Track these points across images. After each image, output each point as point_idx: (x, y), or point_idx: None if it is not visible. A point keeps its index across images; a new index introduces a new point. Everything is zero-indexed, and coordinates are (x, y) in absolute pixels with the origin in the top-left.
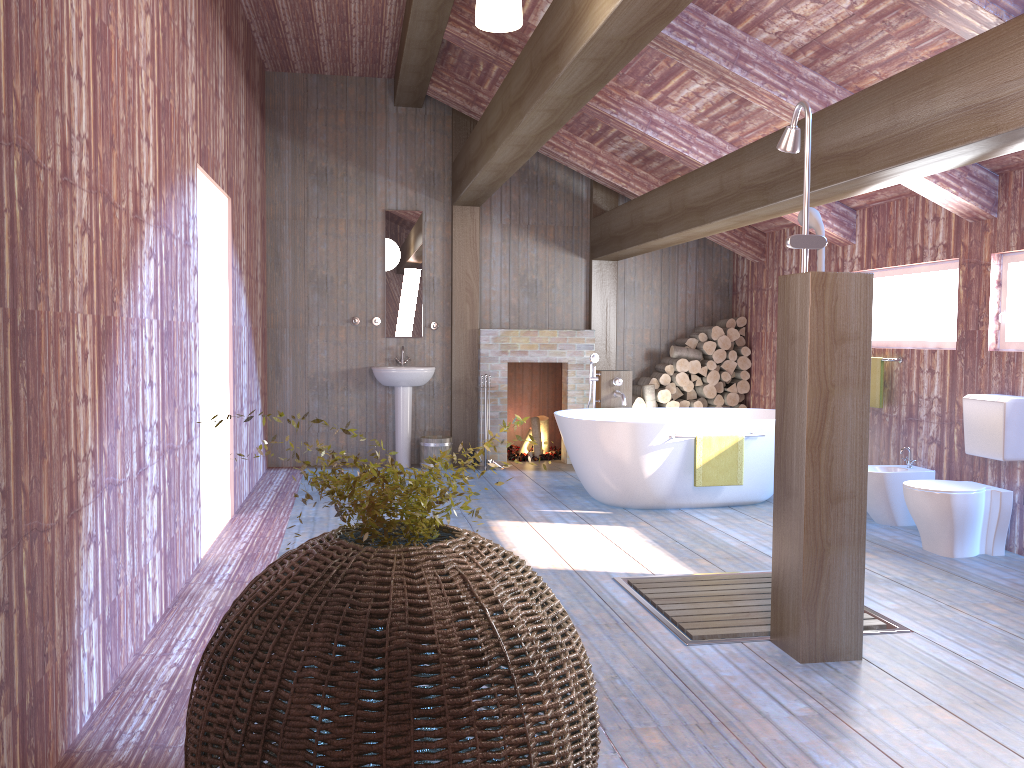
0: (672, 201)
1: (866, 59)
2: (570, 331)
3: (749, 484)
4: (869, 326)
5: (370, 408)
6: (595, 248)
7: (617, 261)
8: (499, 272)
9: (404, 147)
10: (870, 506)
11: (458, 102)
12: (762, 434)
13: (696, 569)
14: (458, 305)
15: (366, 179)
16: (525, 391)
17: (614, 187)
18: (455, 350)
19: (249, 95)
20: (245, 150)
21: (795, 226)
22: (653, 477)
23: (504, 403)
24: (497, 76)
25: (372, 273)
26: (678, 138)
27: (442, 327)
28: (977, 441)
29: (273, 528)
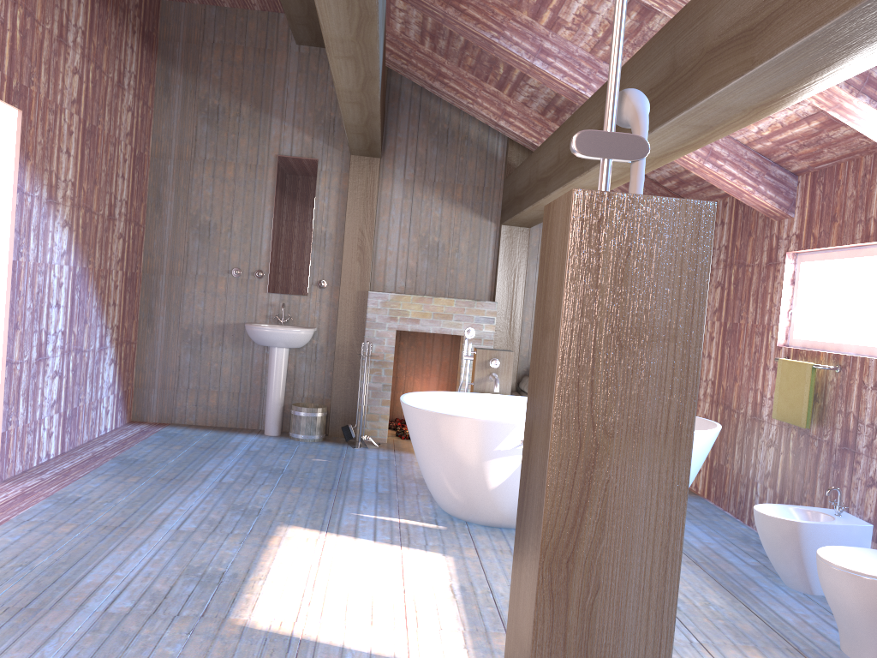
0: (560, 149)
1: None
2: (469, 301)
3: None
4: (699, 315)
5: (246, 367)
6: (504, 211)
7: (530, 228)
8: (398, 231)
9: (304, 89)
10: (777, 563)
11: None
12: None
13: (480, 657)
14: (348, 263)
15: (260, 121)
16: (434, 362)
17: (525, 143)
18: (341, 312)
19: (104, 10)
20: (84, 67)
21: (729, 197)
22: (500, 489)
23: (389, 374)
24: (388, 4)
25: (259, 222)
26: (574, 72)
27: (331, 286)
28: None
29: (10, 510)
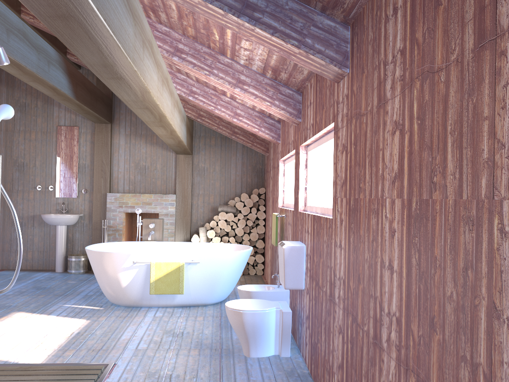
0: None
1: (172, 14)
2: (160, 195)
3: (196, 293)
4: None
5: (46, 237)
6: None
7: (192, 155)
8: (123, 161)
9: None
10: None
11: (84, 64)
12: (197, 261)
13: (51, 359)
14: (97, 179)
15: (48, 109)
16: None
17: None
18: (94, 205)
19: None
20: None
21: None
22: (128, 287)
23: (120, 236)
24: None
25: (50, 161)
26: None
27: (89, 192)
28: (280, 274)
29: None
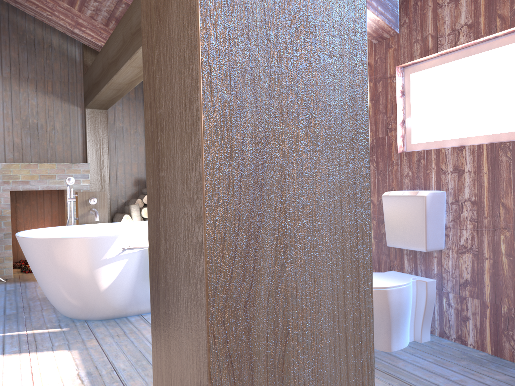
0: (124, 33)
1: None
2: (67, 164)
3: None
4: None
5: None
6: (86, 98)
7: (107, 110)
8: (2, 116)
9: None
10: None
11: None
12: None
13: None
14: None
15: None
16: (46, 215)
17: (96, 47)
18: None
19: None
20: None
21: None
22: (110, 289)
23: (8, 225)
24: None
25: None
26: None
27: None
28: (399, 234)
29: None
